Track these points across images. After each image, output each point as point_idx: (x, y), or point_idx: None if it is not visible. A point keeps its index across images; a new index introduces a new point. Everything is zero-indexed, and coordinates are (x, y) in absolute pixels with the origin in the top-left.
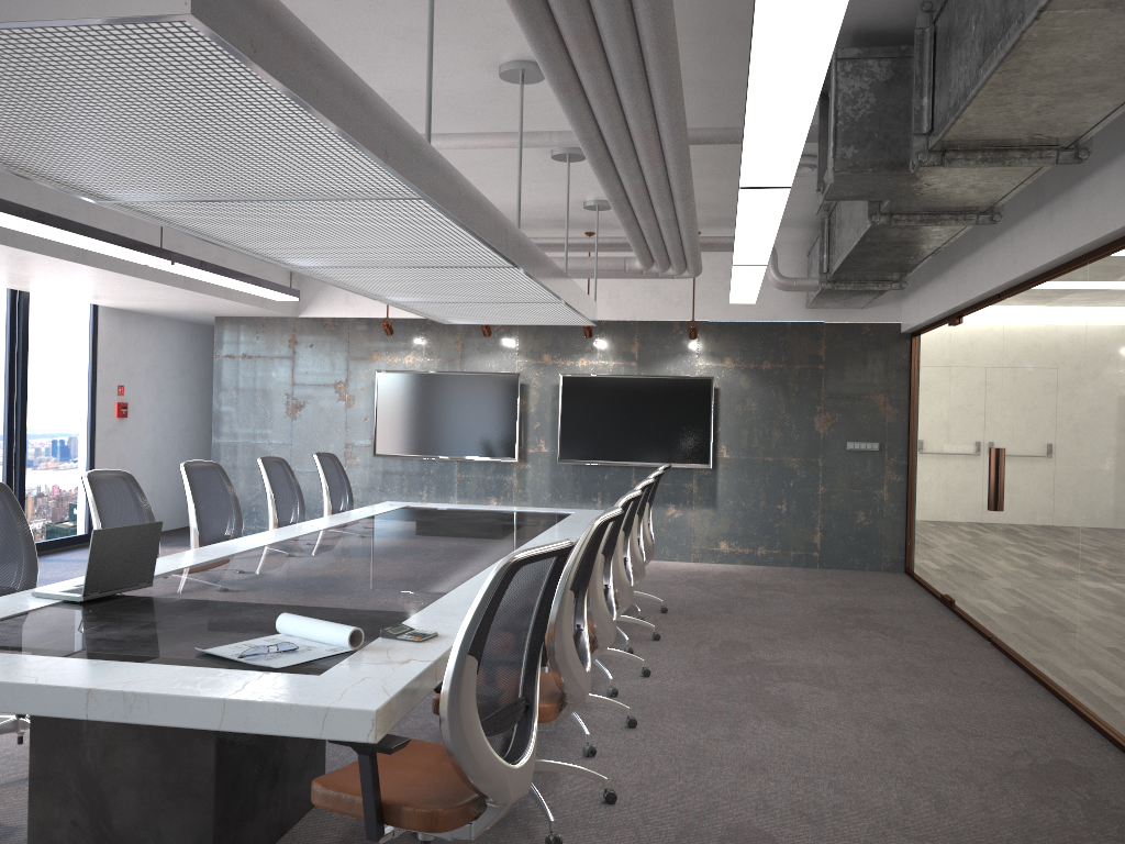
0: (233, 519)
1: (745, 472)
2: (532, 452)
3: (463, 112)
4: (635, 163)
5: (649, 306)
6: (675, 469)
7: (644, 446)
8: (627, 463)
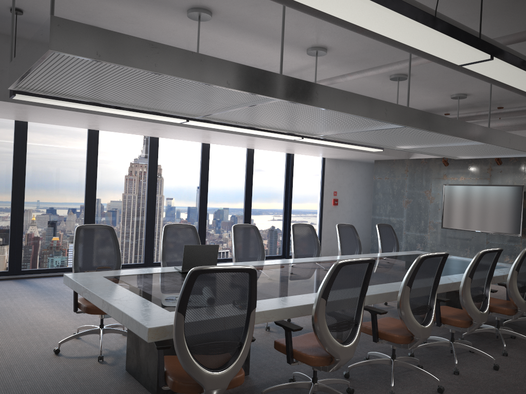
0: (315, 250)
1: None
2: None
3: None
4: None
5: None
6: None
7: None
8: None
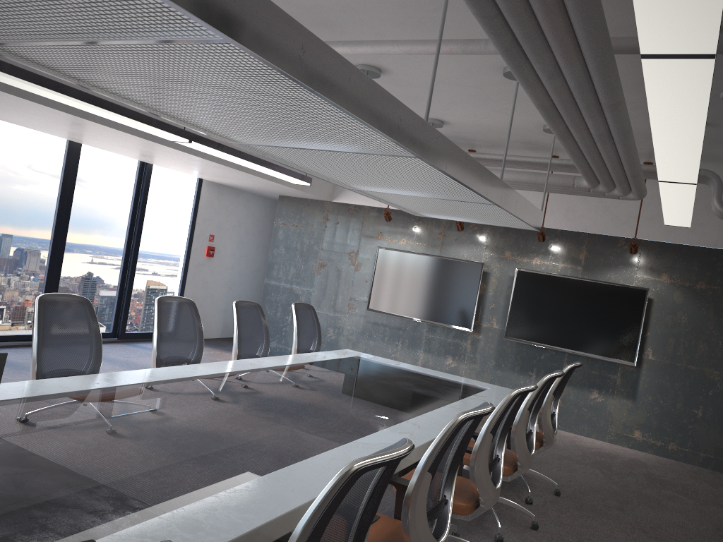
0: (194, 347)
1: (667, 374)
2: (485, 326)
3: (414, 22)
4: (550, 58)
5: (600, 222)
6: (602, 361)
7: (578, 337)
8: (561, 348)
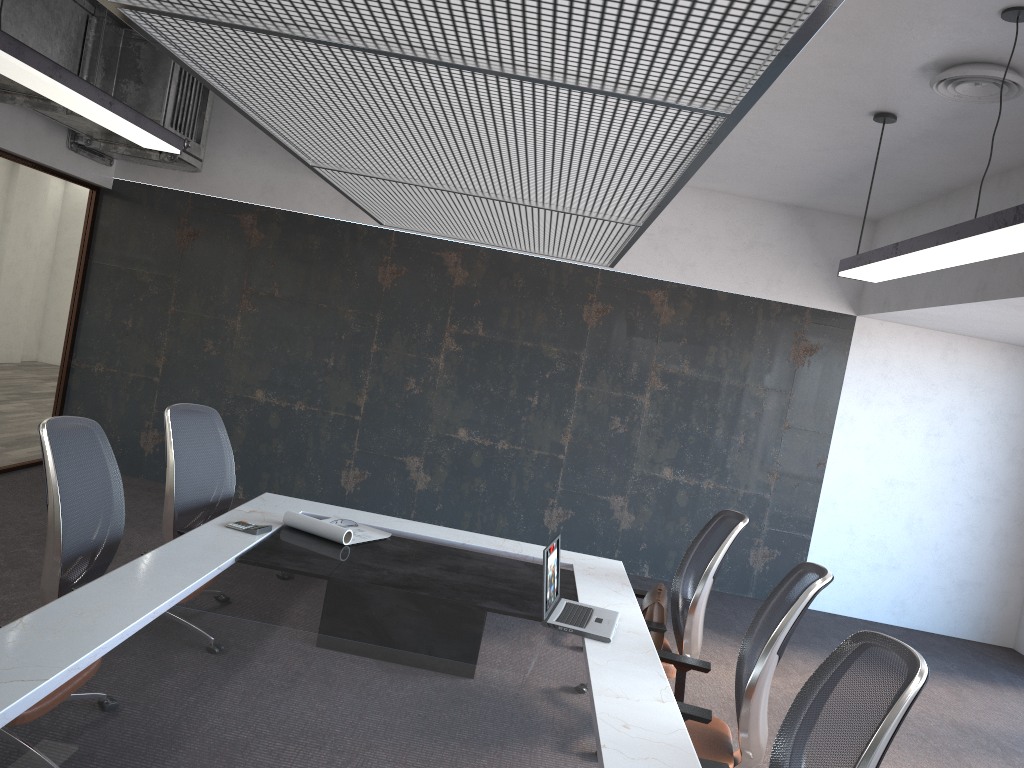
0: None
1: None
2: None
3: None
4: None
5: None
6: None
7: None
8: None
